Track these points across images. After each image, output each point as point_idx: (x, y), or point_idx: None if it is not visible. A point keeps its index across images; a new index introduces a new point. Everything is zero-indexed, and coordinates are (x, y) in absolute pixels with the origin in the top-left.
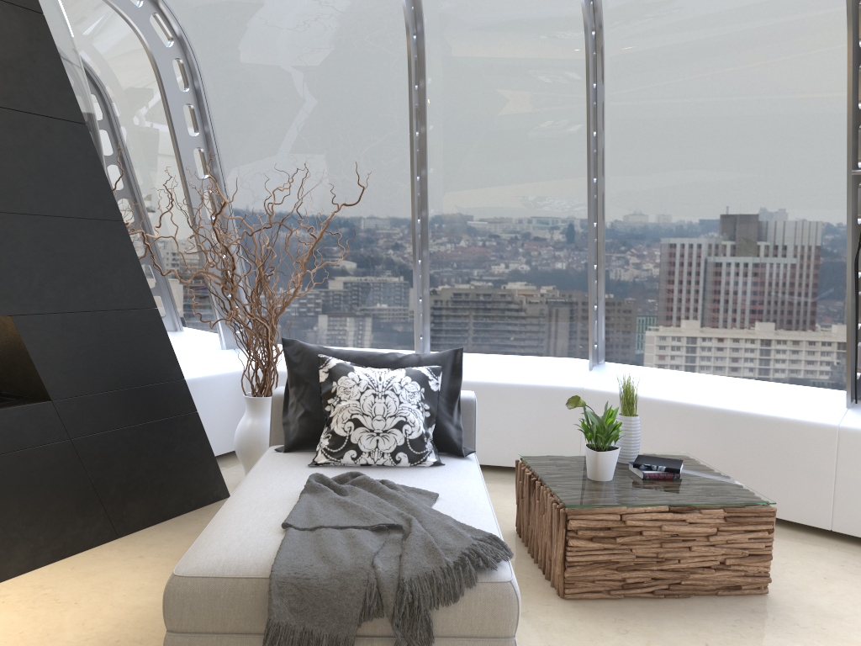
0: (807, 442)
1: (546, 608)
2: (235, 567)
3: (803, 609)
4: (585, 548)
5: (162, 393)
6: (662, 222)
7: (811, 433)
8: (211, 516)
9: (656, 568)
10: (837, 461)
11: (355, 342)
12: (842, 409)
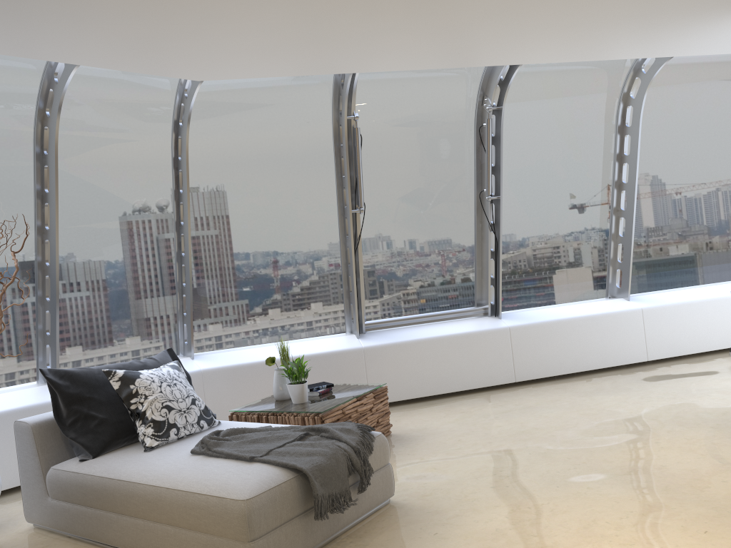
0: (350, 360)
1: None
2: (271, 480)
3: (410, 431)
4: None
5: None
6: (231, 248)
7: (351, 355)
8: None
9: None
10: (365, 366)
11: None
12: (356, 339)
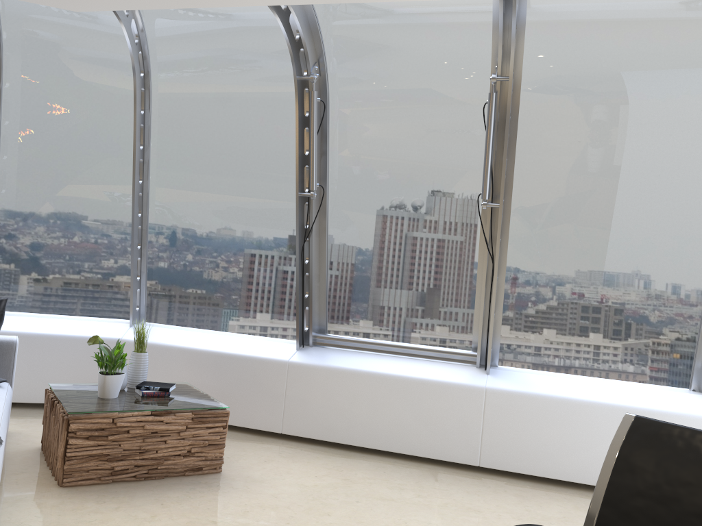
0: (270, 373)
1: (44, 494)
2: None
3: (241, 479)
4: (82, 445)
5: None
6: (189, 218)
7: (272, 367)
8: None
9: (139, 457)
10: (286, 385)
11: None
12: (293, 351)
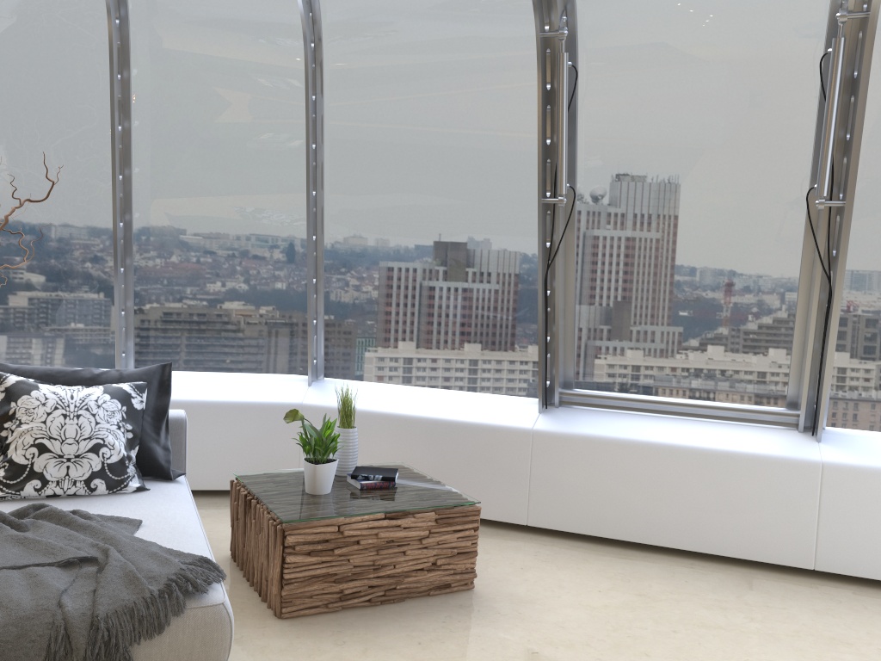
0: (507, 445)
1: (262, 631)
2: None
3: (504, 598)
4: (303, 564)
5: None
6: (380, 239)
7: (510, 437)
8: None
9: (373, 575)
10: (531, 461)
11: (41, 360)
12: (535, 414)
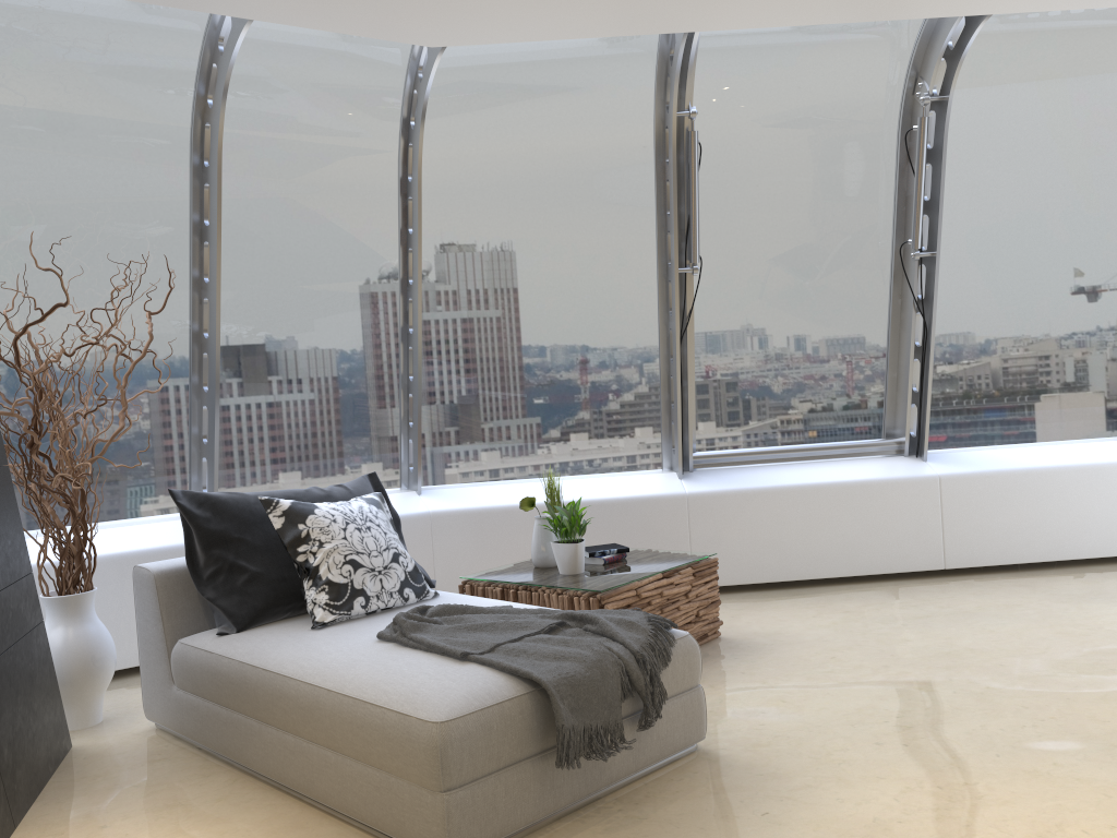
0: (664, 514)
1: None
2: (487, 695)
3: (753, 636)
4: None
5: (22, 595)
6: (485, 325)
7: (666, 505)
8: (96, 767)
9: None
10: (689, 525)
11: (100, 513)
12: (677, 480)
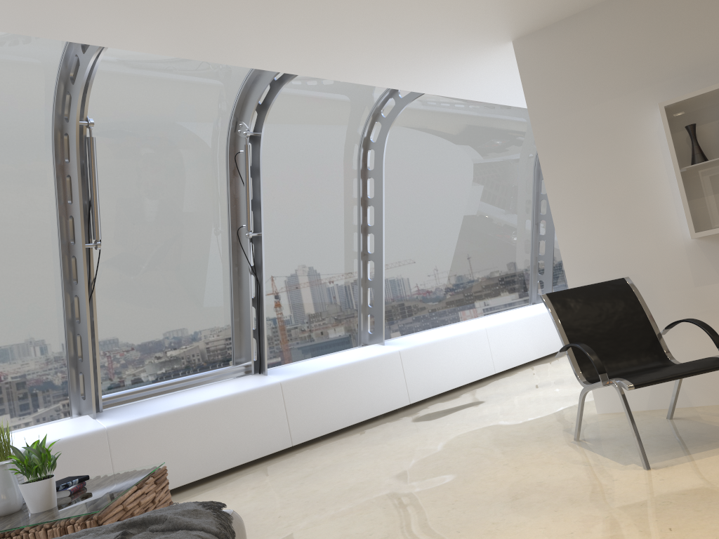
0: (88, 449)
1: None
2: None
3: None
4: None
5: None
6: None
7: (89, 441)
8: None
9: None
10: (111, 454)
11: None
12: (92, 420)
